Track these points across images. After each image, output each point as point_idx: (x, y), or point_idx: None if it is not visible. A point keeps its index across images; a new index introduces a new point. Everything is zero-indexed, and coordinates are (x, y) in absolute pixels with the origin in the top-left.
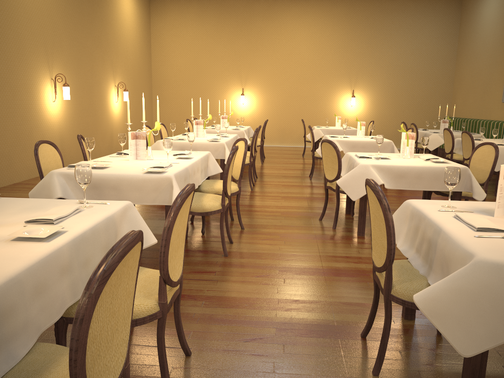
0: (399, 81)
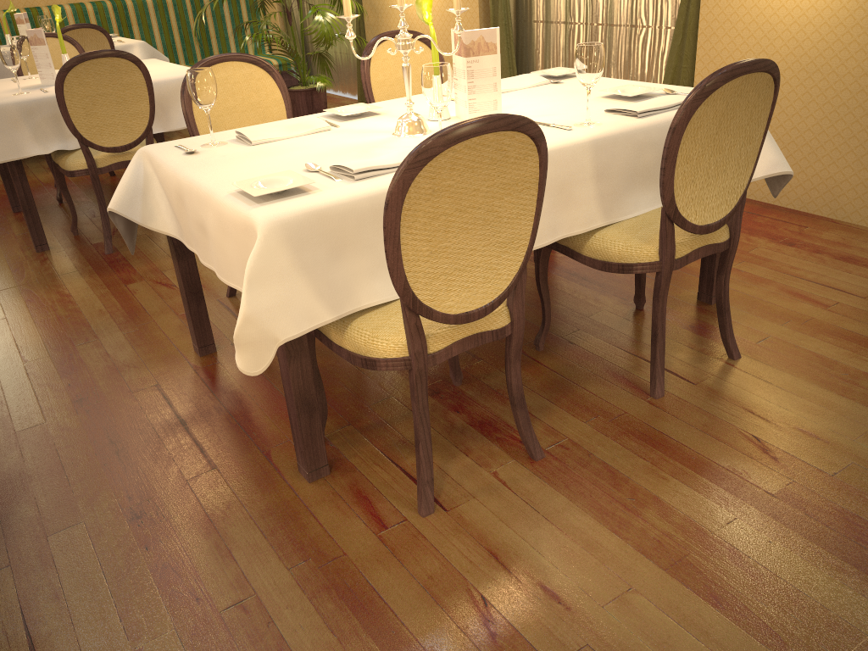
0: None
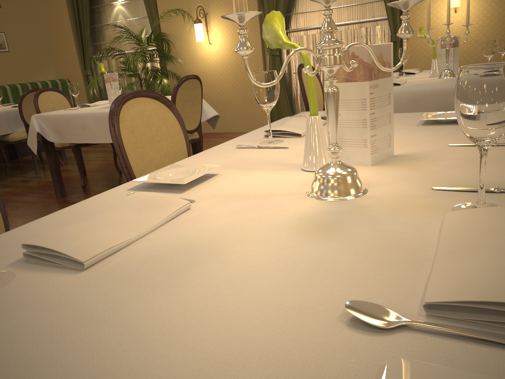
0: None
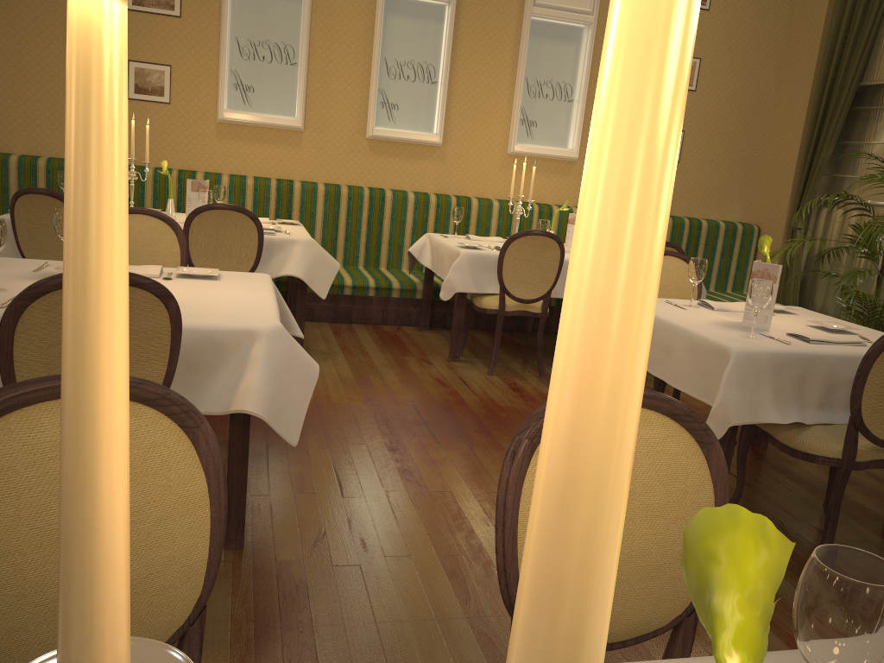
0: None
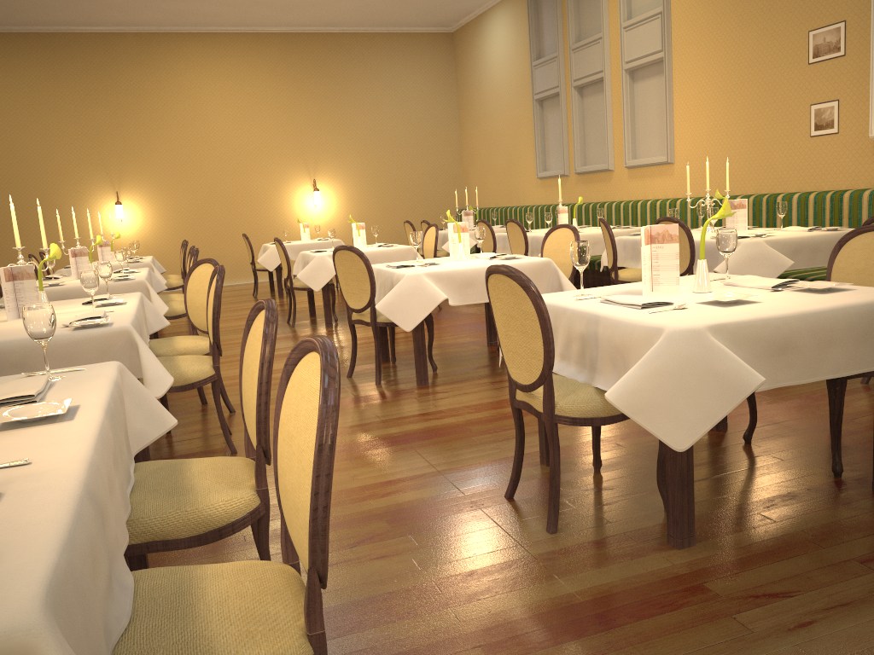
0: (383, 160)
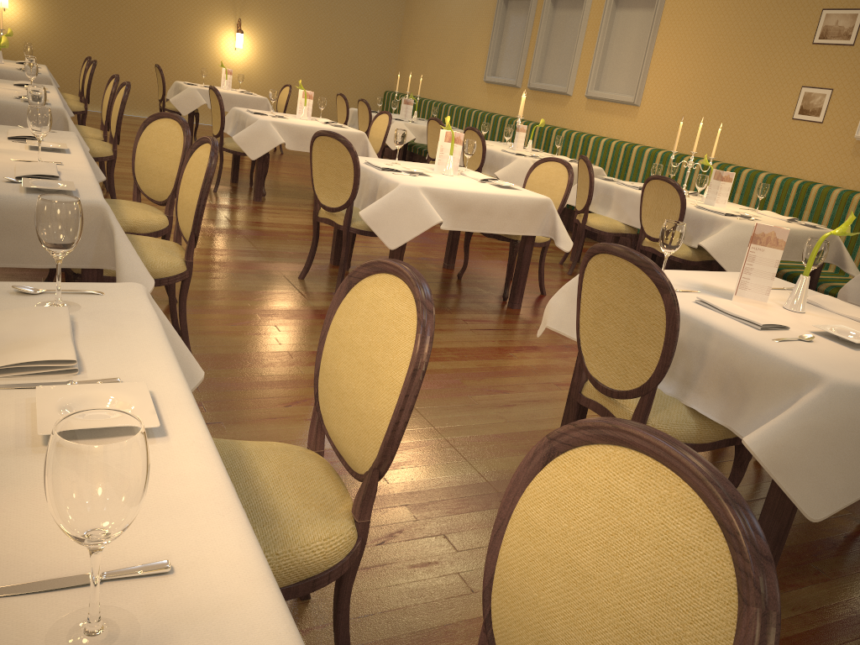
0: (318, 16)
